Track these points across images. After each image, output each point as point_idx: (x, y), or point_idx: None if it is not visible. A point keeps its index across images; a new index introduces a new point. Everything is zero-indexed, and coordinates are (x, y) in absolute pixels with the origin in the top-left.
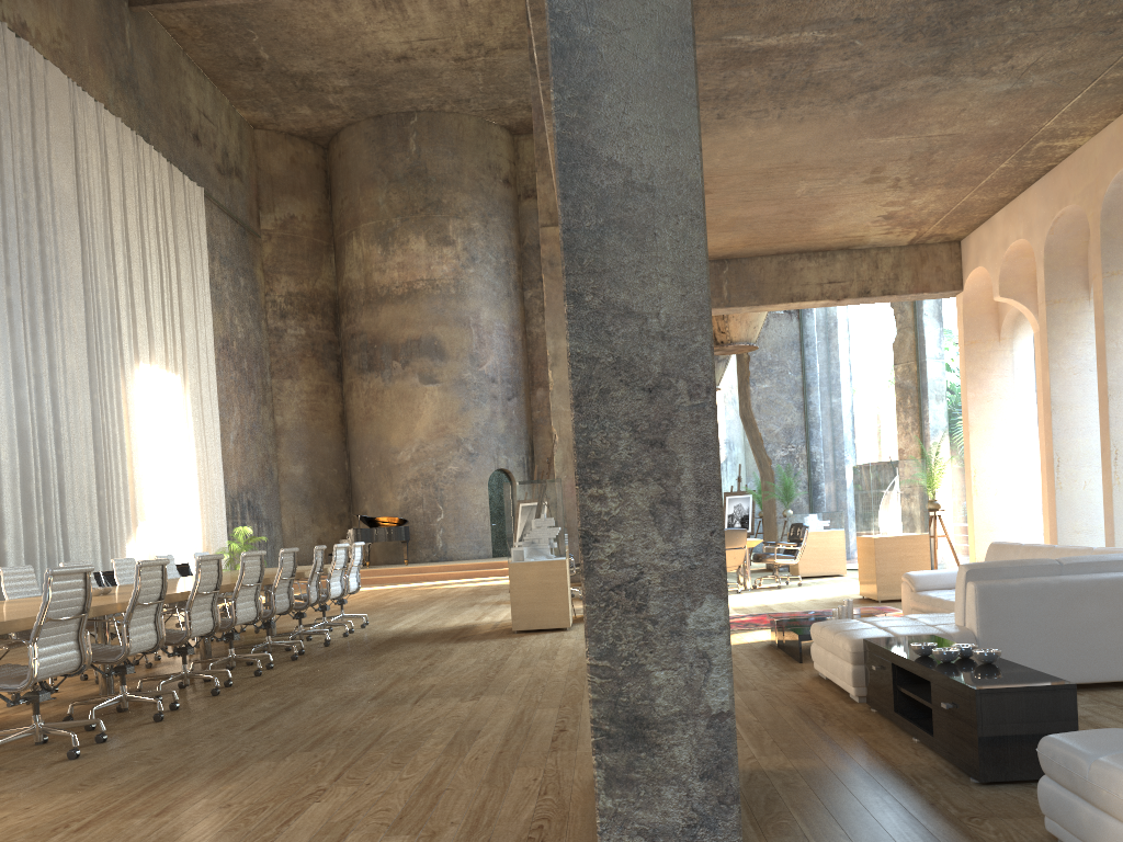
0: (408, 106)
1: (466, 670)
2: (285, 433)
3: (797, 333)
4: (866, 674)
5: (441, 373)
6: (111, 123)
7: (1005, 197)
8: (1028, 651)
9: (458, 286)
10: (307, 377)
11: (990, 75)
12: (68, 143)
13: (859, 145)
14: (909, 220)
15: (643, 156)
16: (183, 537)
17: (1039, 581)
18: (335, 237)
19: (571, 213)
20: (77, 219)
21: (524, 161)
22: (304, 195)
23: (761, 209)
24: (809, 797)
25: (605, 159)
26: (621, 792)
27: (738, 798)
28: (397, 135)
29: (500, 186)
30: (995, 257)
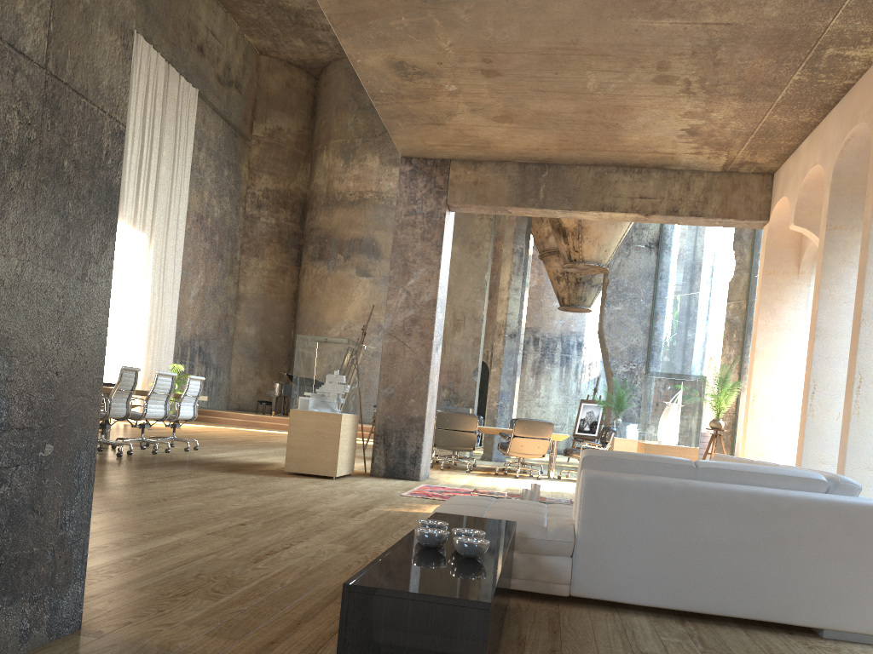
0: None
1: (164, 491)
2: (245, 300)
3: (654, 267)
4: None
5: (374, 269)
6: None
7: (807, 122)
8: (633, 562)
9: None
10: (271, 258)
11: None
12: None
13: (633, 27)
14: (715, 140)
15: None
16: (125, 364)
17: (659, 481)
18: (312, 150)
19: None
20: None
21: None
22: (292, 113)
23: (560, 104)
24: None
25: None
26: None
27: None
28: None
29: None
30: (795, 185)
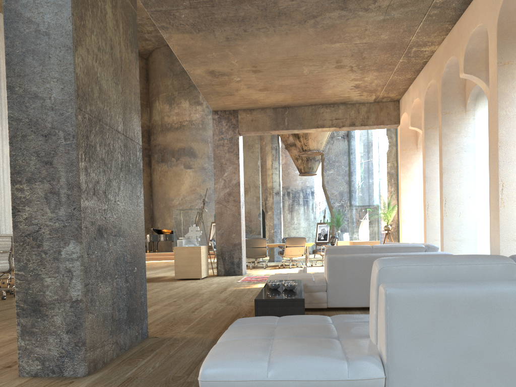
0: None
1: None
2: None
3: (347, 148)
4: None
5: (194, 164)
6: None
7: (410, 78)
8: (351, 290)
9: (203, 124)
10: None
11: (370, 10)
12: None
13: (322, 47)
14: (368, 89)
15: (44, 17)
16: None
17: (358, 255)
18: (149, 100)
19: (10, 46)
20: None
21: None
22: None
23: (291, 81)
24: (171, 350)
25: (26, 19)
26: (28, 338)
27: (85, 344)
28: None
29: None
30: (409, 107)
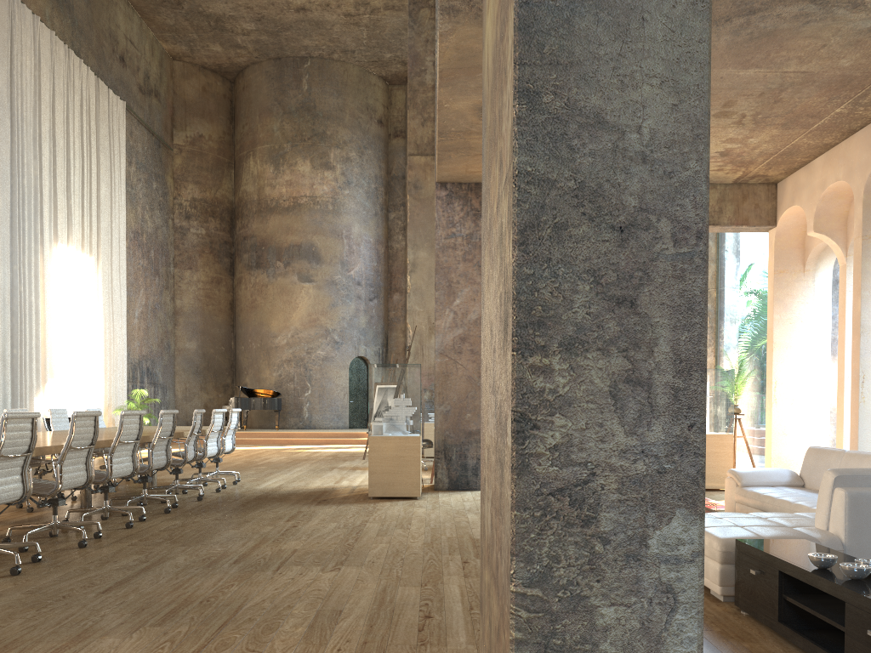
0: (303, 52)
1: (327, 535)
2: (183, 314)
3: None
4: (737, 576)
5: (316, 274)
6: (46, 34)
7: (828, 143)
8: None
9: (335, 204)
10: (204, 269)
11: (861, 8)
12: (5, 45)
13: (720, 75)
14: (741, 159)
15: None
16: (87, 395)
17: None
18: (235, 156)
19: None
20: (8, 113)
21: (396, 107)
22: (212, 119)
23: None
24: None
25: None
26: None
27: None
28: (292, 75)
29: (375, 125)
30: (811, 197)
